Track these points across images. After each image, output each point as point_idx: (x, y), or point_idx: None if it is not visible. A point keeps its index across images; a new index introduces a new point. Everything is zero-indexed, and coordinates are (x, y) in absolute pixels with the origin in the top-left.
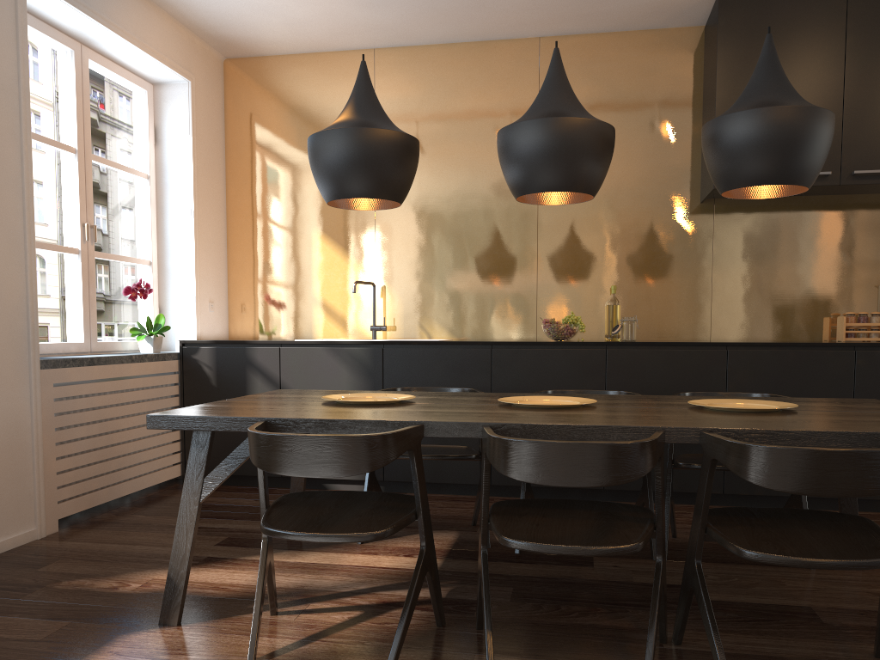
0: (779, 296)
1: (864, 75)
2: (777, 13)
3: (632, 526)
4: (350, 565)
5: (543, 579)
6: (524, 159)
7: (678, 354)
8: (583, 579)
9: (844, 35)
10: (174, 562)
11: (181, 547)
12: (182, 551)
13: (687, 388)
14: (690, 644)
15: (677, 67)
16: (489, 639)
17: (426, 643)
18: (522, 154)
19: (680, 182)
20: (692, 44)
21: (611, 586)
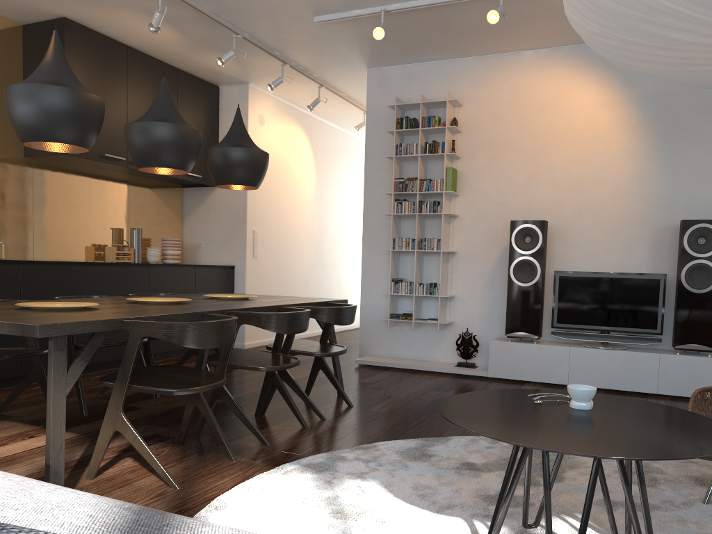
0: (73, 231)
1: (136, 104)
2: (96, 47)
3: (275, 354)
4: (18, 452)
5: (145, 418)
6: (175, 147)
7: (66, 270)
8: (159, 412)
9: (126, 76)
10: (55, 454)
11: (58, 439)
12: (59, 442)
13: (71, 293)
14: (265, 413)
15: (5, 47)
16: (255, 425)
17: (202, 449)
18: (174, 143)
19: (10, 138)
20: (15, 34)
21: (178, 410)
